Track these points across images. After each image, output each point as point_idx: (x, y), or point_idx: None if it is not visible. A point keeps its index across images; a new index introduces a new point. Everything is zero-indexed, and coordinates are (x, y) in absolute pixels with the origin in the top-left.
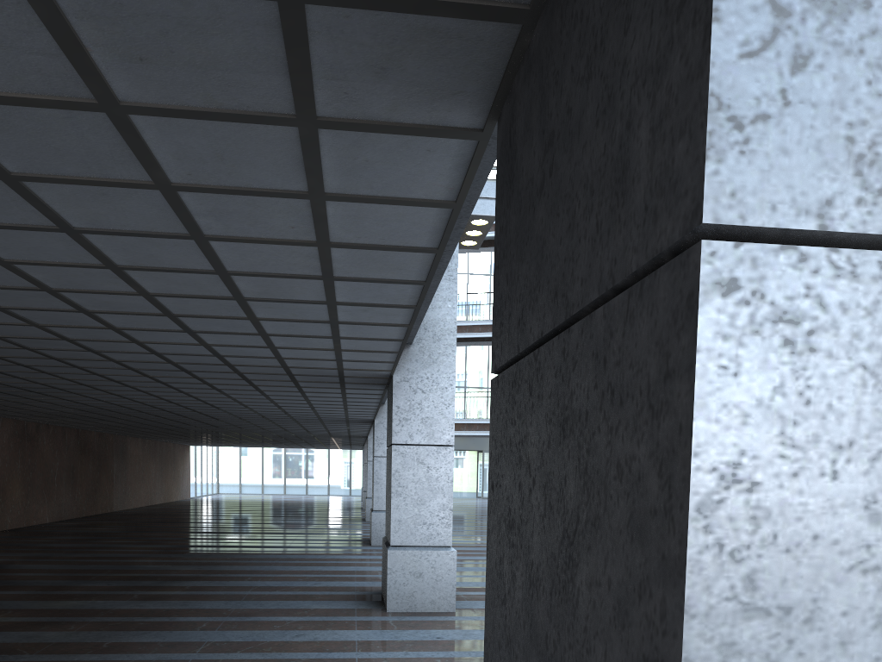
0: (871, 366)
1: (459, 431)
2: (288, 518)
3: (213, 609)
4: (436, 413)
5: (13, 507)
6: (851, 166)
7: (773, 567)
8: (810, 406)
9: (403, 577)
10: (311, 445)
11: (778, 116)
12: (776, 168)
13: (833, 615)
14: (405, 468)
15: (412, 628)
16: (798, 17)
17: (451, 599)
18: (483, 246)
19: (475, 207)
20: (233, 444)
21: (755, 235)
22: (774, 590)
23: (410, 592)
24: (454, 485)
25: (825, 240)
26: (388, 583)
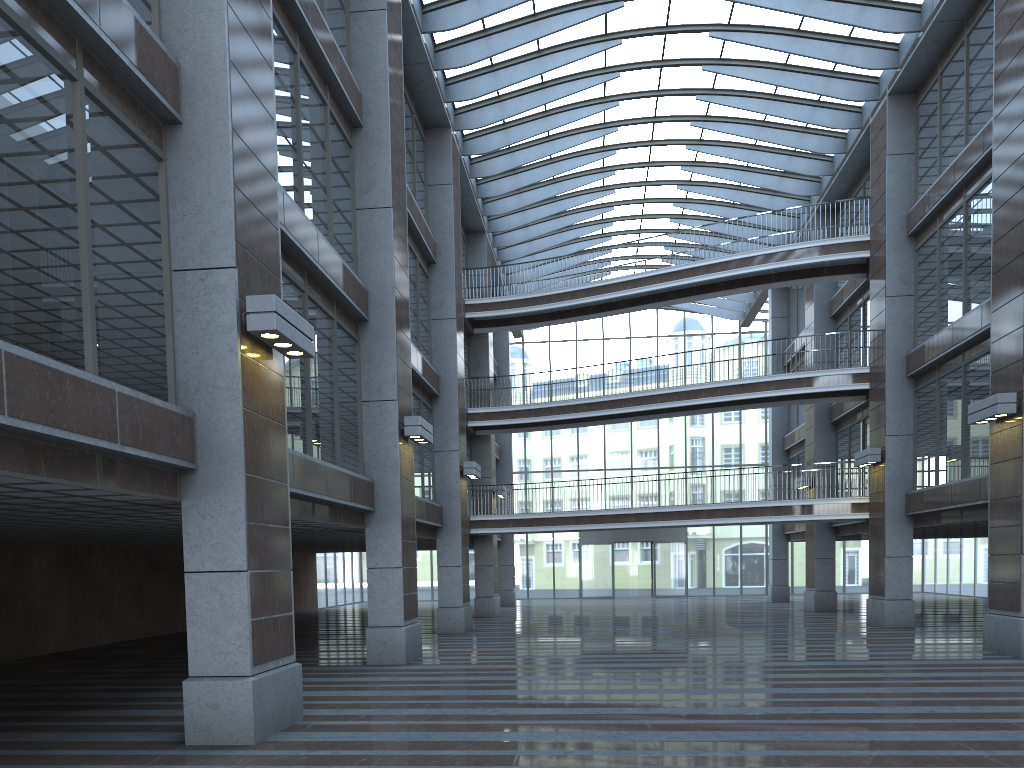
0: None
1: (566, 525)
2: (361, 632)
3: (28, 742)
4: (226, 538)
5: (57, 630)
6: None
7: None
8: None
9: (199, 709)
10: (425, 547)
11: None
12: None
13: None
14: (198, 596)
15: (163, 764)
16: None
17: (249, 731)
18: (594, 312)
19: (253, 322)
20: (349, 550)
21: None
22: None
23: (207, 724)
24: (625, 583)
25: None
26: (185, 715)
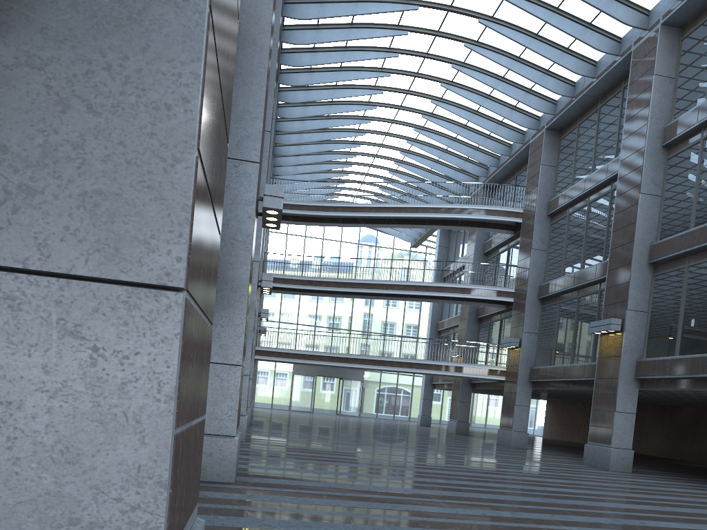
0: (44, 317)
1: (313, 361)
2: None
3: None
4: (230, 342)
5: None
6: (36, 247)
7: (4, 386)
8: (19, 330)
9: None
10: None
11: (6, 228)
12: (6, 245)
13: (29, 406)
14: None
15: None
16: (14, 195)
17: (232, 473)
18: (343, 222)
19: (267, 202)
20: None
21: (2, 268)
22: (4, 395)
23: (202, 466)
24: (319, 403)
25: (32, 271)
26: None
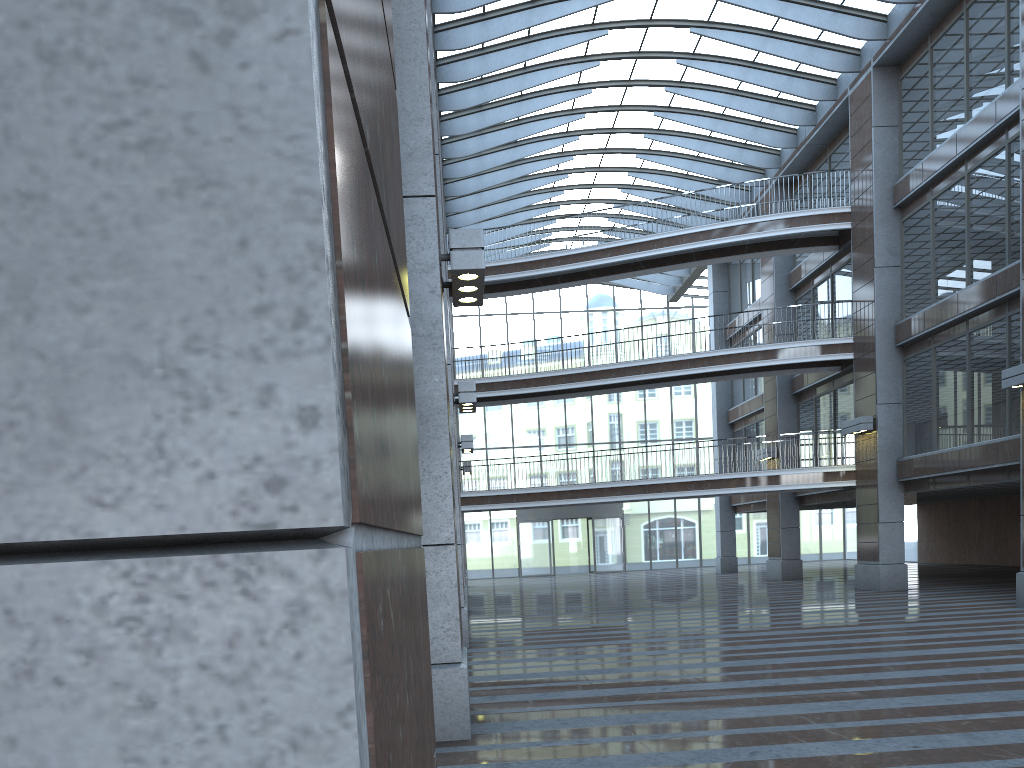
0: None
1: (548, 501)
2: None
3: None
4: (430, 507)
5: None
6: None
7: None
8: None
9: None
10: None
11: None
12: None
13: None
14: None
15: None
16: None
17: (465, 724)
18: (563, 281)
19: (458, 260)
20: None
21: None
22: None
23: None
24: (562, 560)
25: None
26: None
